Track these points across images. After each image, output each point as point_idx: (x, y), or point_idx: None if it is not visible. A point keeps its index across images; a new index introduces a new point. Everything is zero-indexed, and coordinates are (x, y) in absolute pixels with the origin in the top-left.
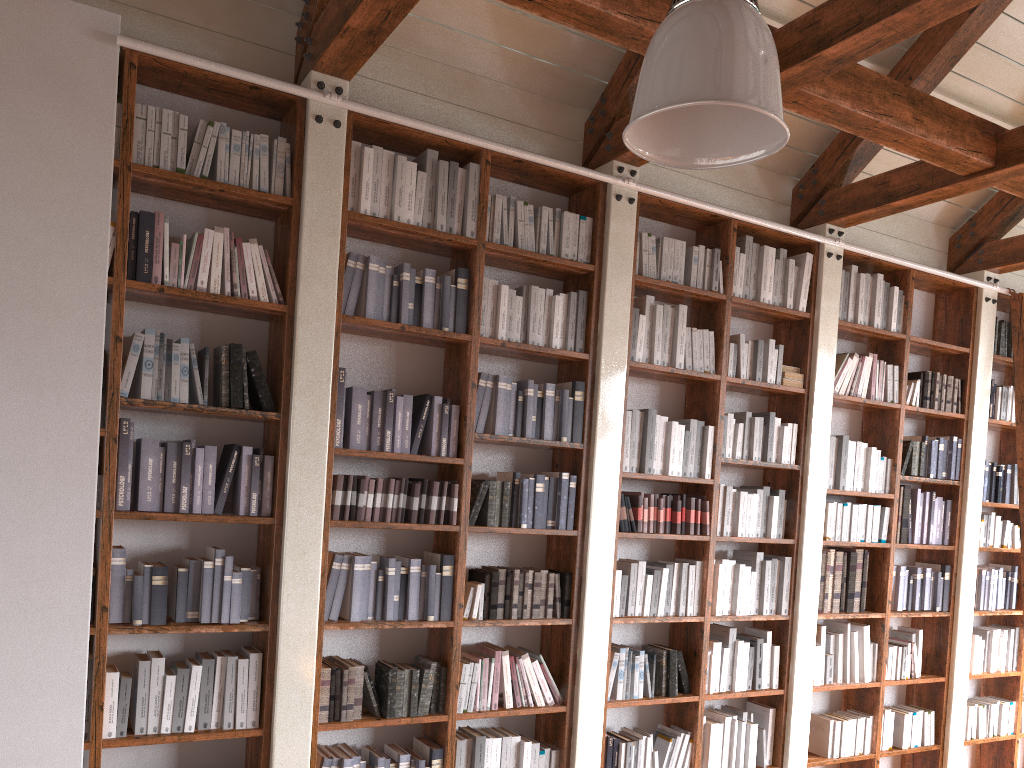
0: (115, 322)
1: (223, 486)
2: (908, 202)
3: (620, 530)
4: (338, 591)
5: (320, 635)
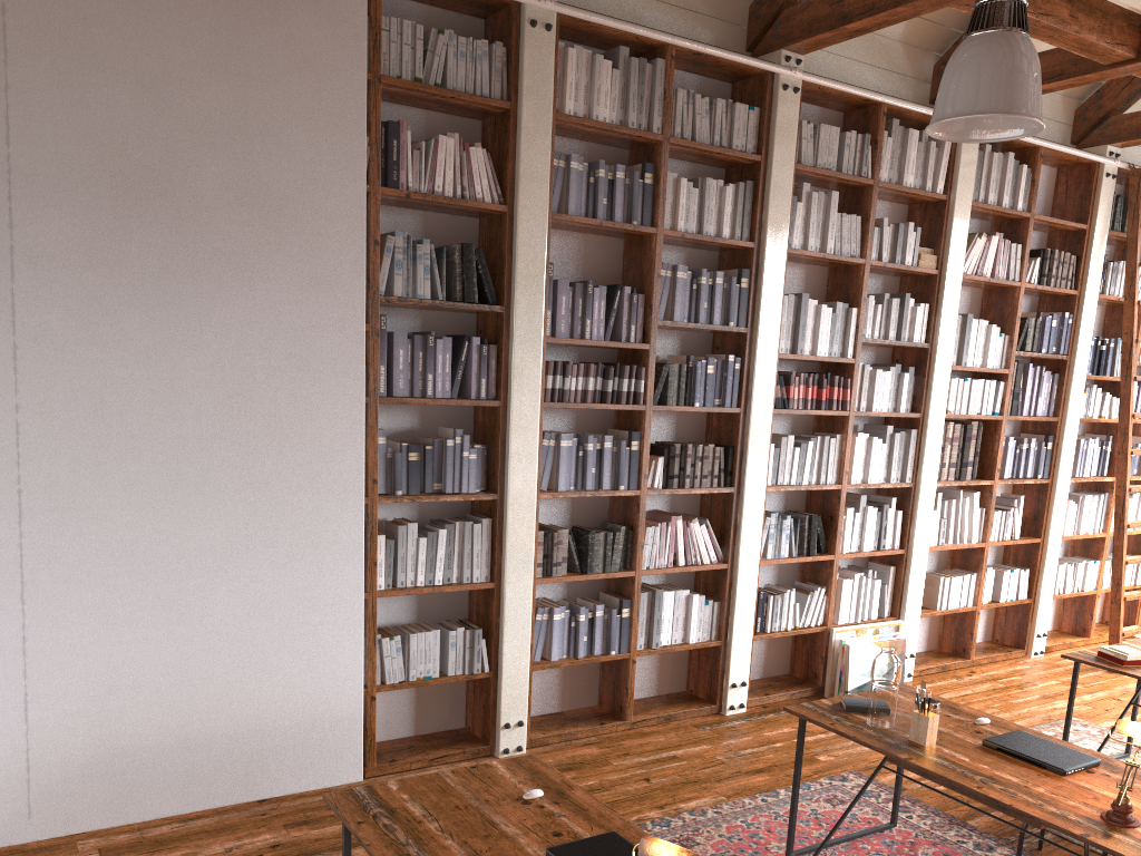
0: (373, 227)
1: (457, 373)
2: (1049, 87)
3: (775, 407)
4: (547, 465)
5: (537, 503)
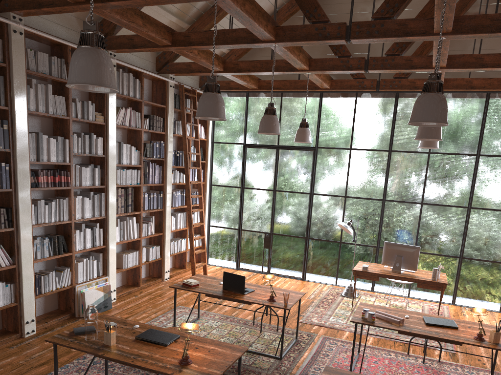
0: None
1: None
2: (141, 50)
3: (32, 187)
4: None
5: None
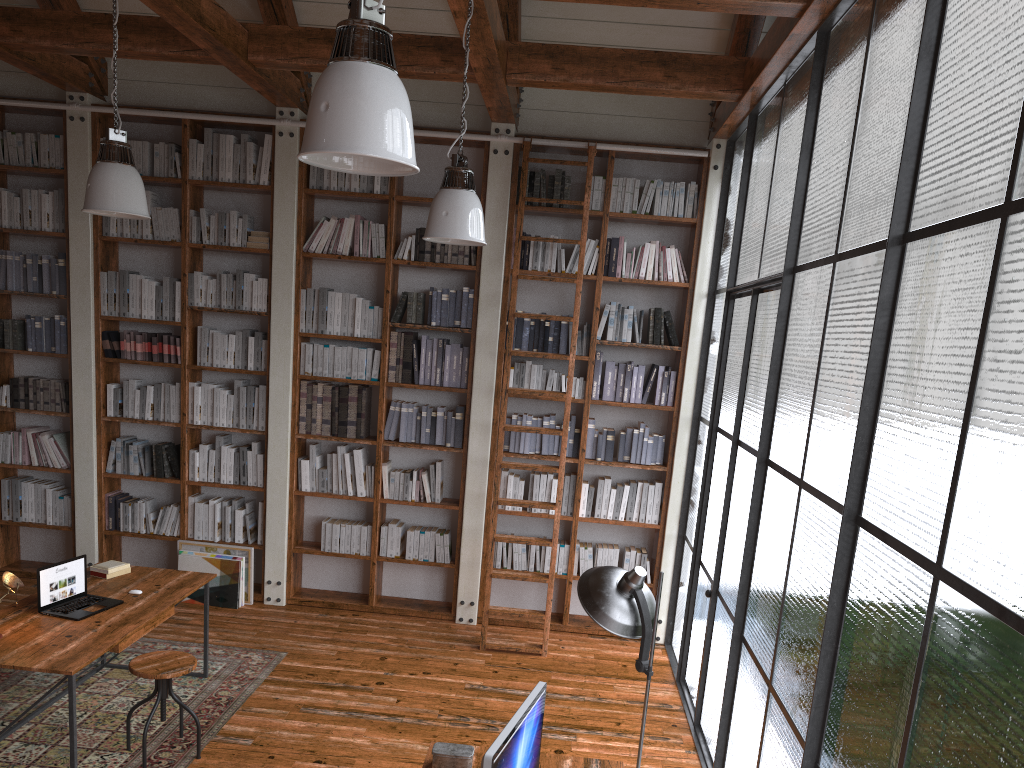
0: None
1: None
2: (259, 87)
3: (105, 356)
4: None
5: None
